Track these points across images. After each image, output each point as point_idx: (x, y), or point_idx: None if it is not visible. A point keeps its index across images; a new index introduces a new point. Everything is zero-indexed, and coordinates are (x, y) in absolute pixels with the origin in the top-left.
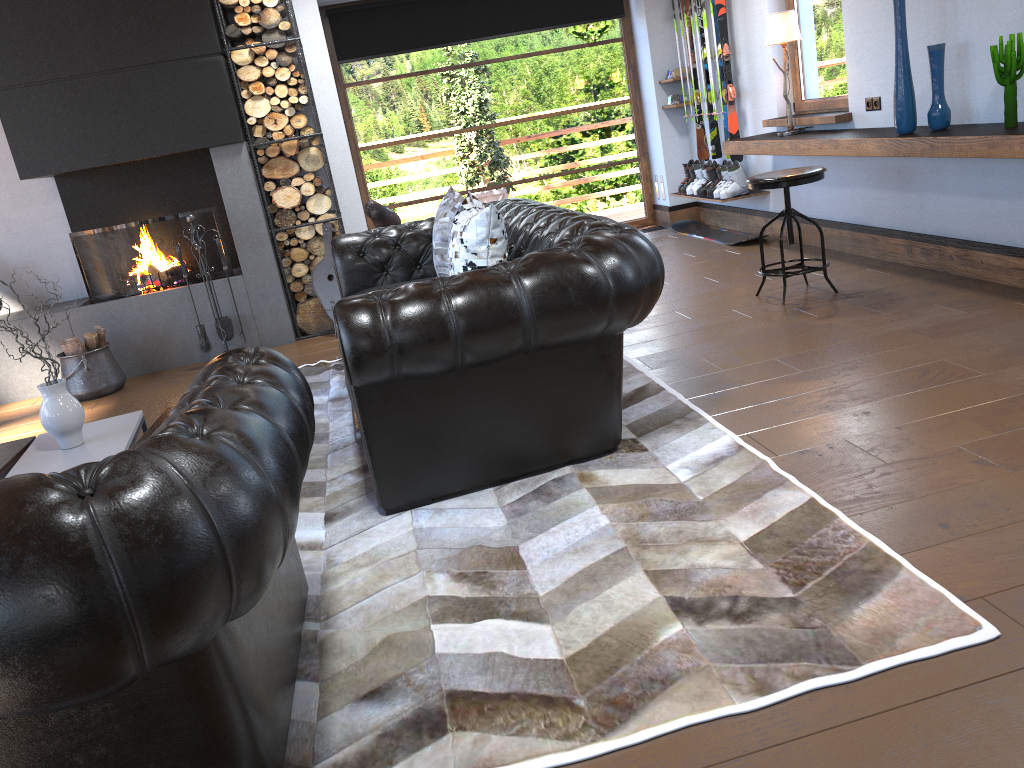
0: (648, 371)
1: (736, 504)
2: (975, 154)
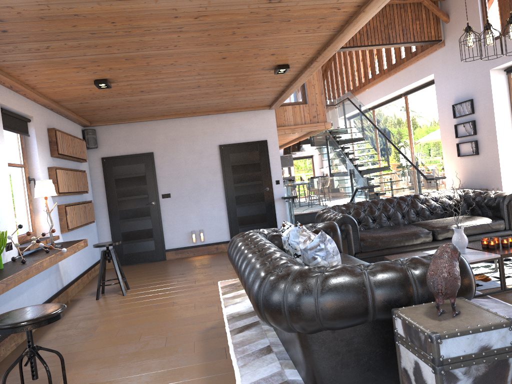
0: (228, 343)
1: (240, 294)
2: (23, 280)
